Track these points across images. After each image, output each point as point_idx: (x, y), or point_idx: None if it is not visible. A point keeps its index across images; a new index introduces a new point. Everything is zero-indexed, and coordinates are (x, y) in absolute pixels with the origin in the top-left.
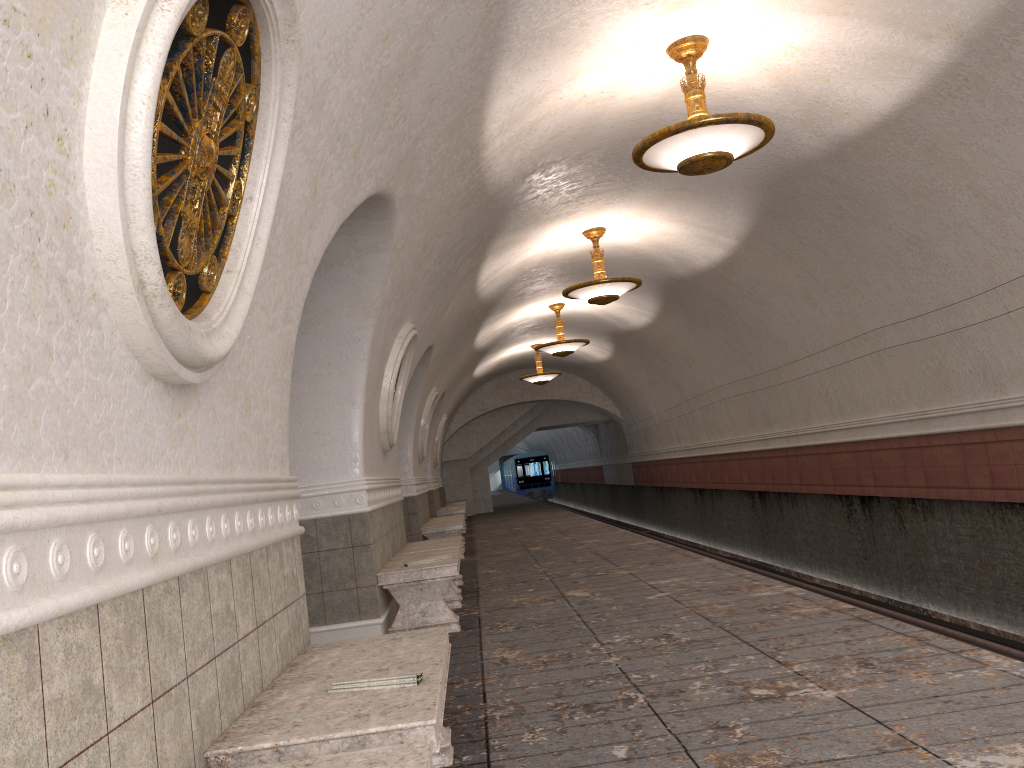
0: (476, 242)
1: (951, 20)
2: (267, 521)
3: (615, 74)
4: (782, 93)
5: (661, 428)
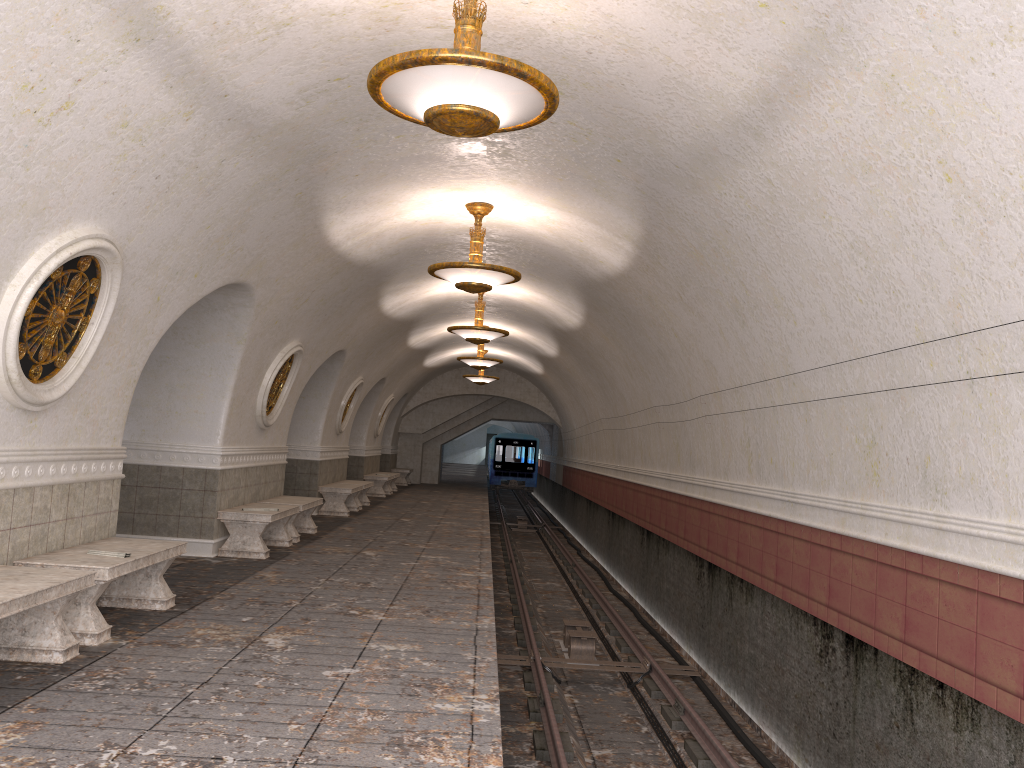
0: (363, 289)
1: (625, 233)
2: (90, 469)
3: (434, 213)
4: (560, 240)
5: (578, 441)
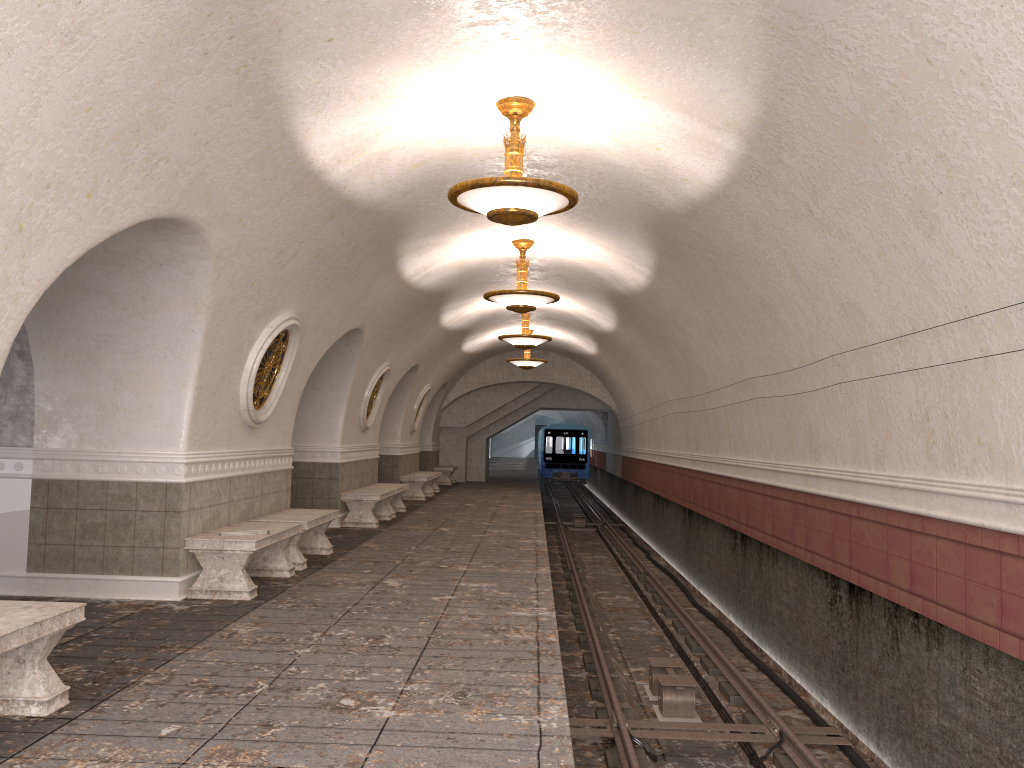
0: (374, 244)
1: (728, 118)
2: None
3: (454, 120)
4: (627, 152)
5: (639, 428)
